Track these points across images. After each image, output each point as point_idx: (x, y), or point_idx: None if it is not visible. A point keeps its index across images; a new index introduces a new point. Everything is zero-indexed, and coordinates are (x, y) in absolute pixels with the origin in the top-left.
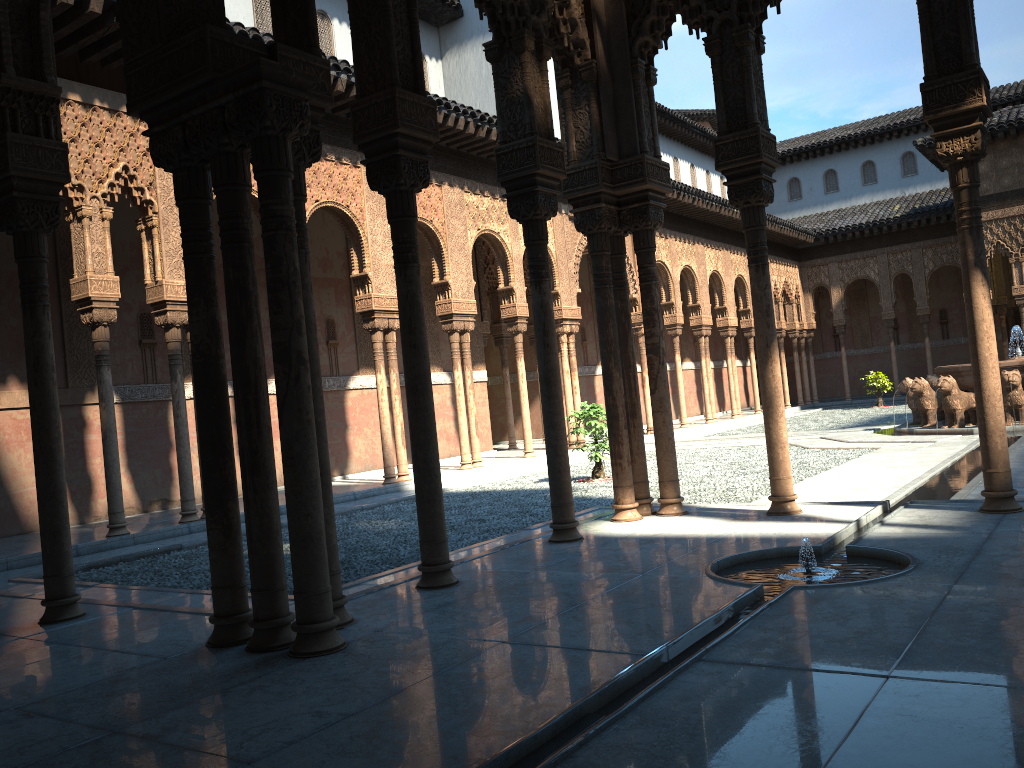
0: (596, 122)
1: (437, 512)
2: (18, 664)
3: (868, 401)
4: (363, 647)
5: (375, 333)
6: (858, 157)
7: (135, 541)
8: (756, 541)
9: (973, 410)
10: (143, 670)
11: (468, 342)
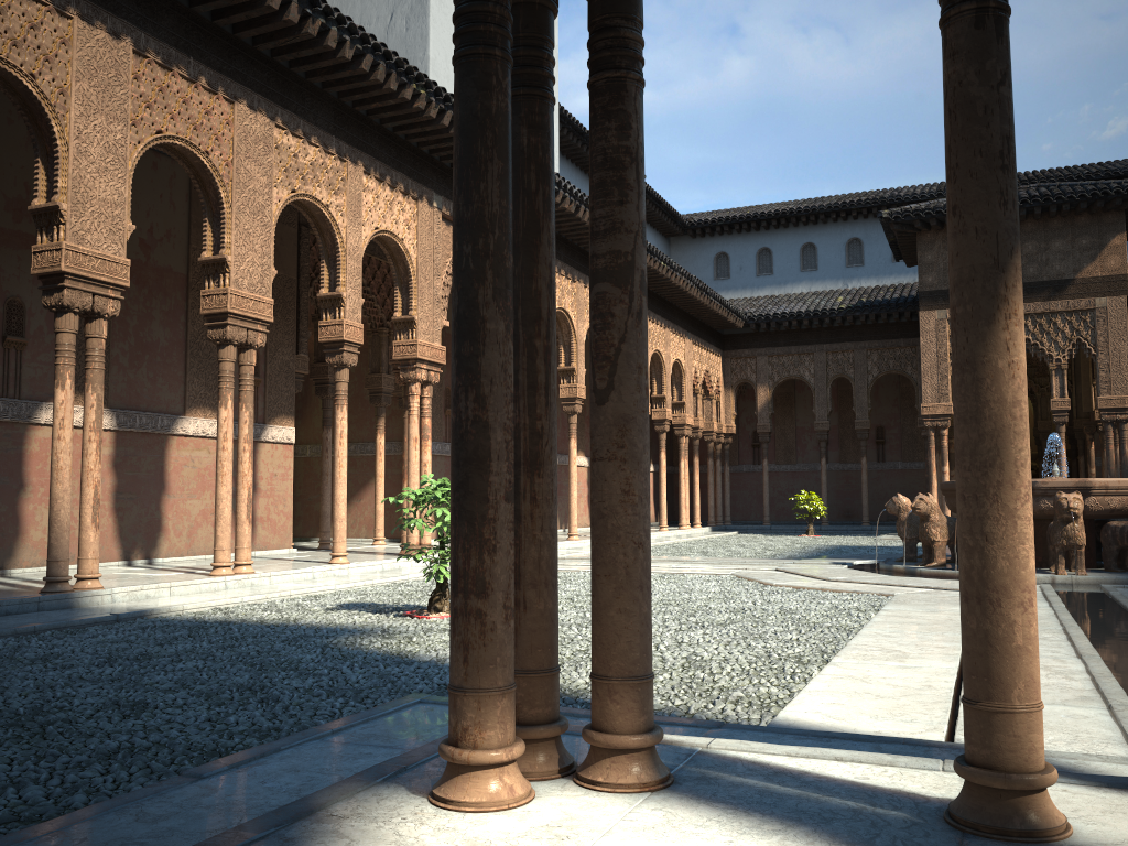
0: None
1: None
2: None
3: (791, 528)
4: None
5: (63, 316)
6: (798, 237)
7: None
8: None
9: None
10: None
11: (252, 365)
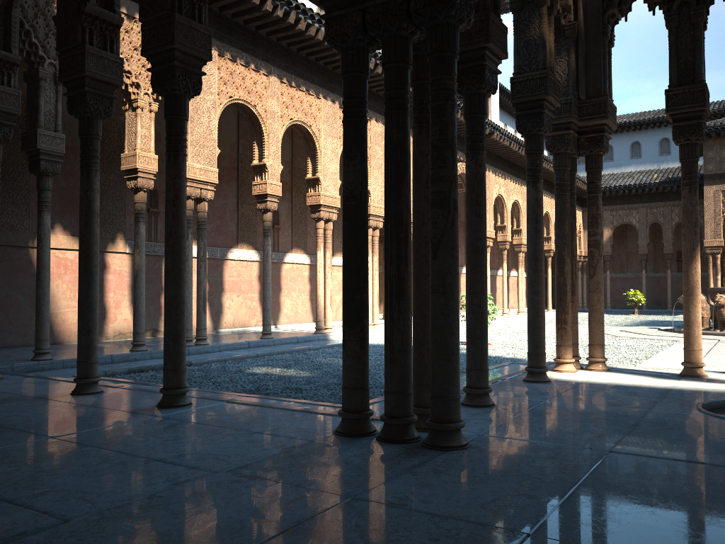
0: (573, 69)
1: (485, 347)
2: (181, 436)
3: (623, 310)
4: (486, 446)
5: (319, 221)
6: (629, 138)
7: (151, 356)
8: (707, 393)
9: None
10: (305, 449)
11: (377, 236)
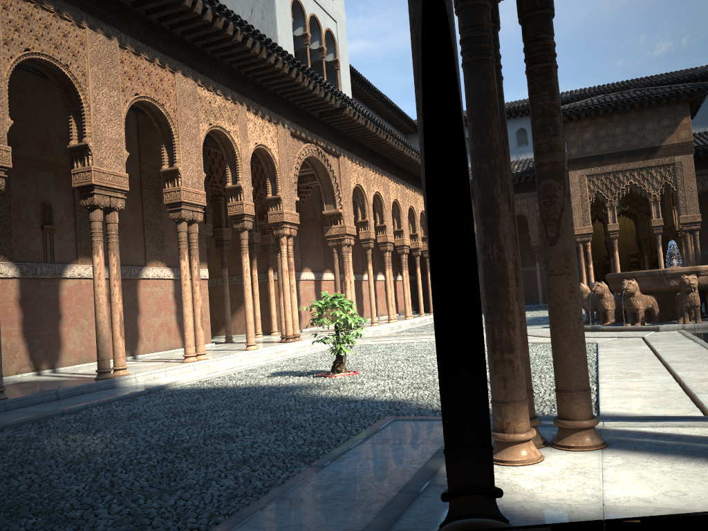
0: None
1: None
2: None
3: None
4: None
5: (94, 211)
6: None
7: None
8: None
9: (647, 310)
10: None
11: (196, 233)
